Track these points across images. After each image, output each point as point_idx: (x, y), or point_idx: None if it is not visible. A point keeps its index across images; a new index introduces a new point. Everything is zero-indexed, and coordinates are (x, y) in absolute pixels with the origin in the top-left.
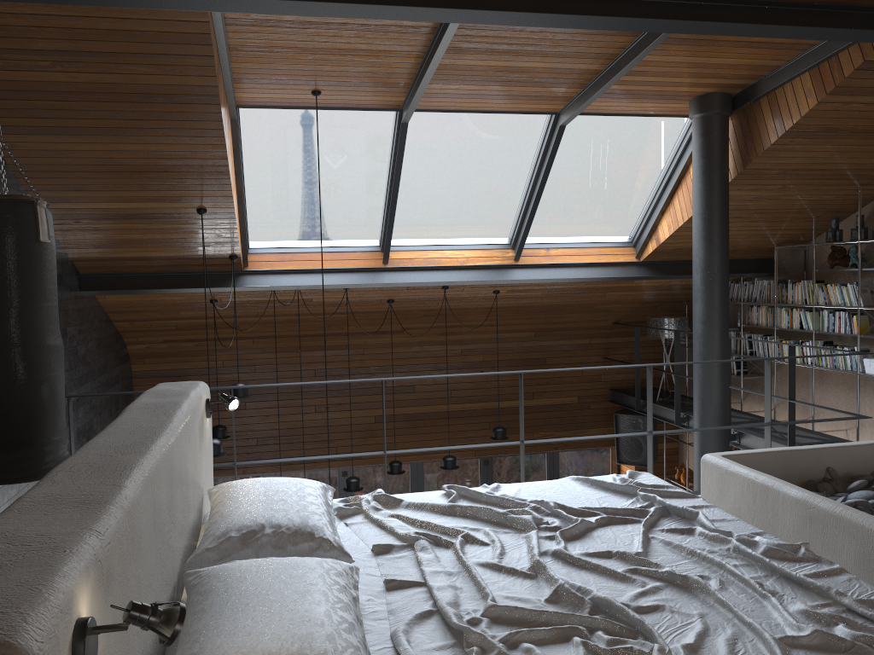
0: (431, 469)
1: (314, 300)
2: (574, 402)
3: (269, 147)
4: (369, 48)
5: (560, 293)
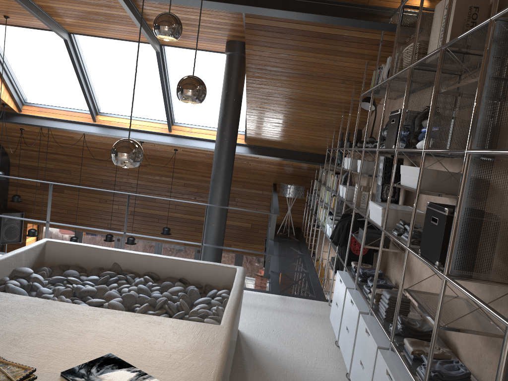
0: (167, 248)
1: (76, 138)
2: (249, 226)
3: (12, 46)
4: None
5: None
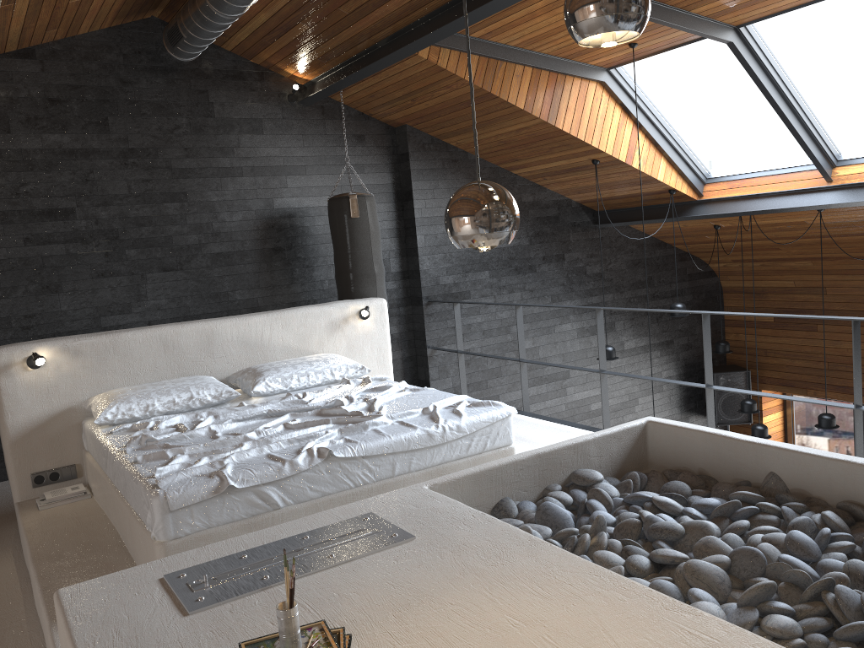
0: None
1: (810, 222)
2: None
3: (662, 90)
4: None
5: None
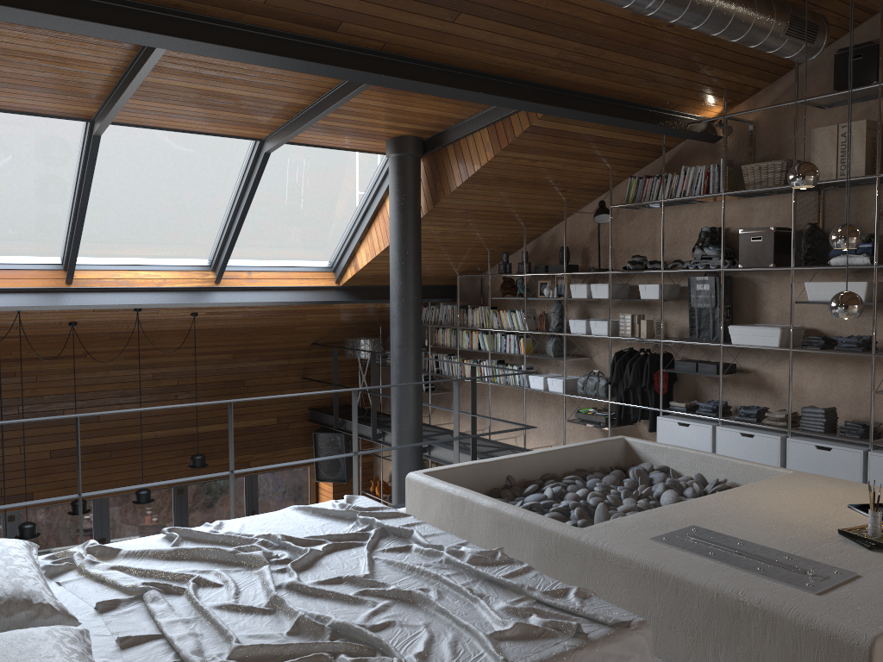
0: (118, 504)
1: None
2: (274, 423)
3: None
4: (60, 55)
5: (261, 316)
